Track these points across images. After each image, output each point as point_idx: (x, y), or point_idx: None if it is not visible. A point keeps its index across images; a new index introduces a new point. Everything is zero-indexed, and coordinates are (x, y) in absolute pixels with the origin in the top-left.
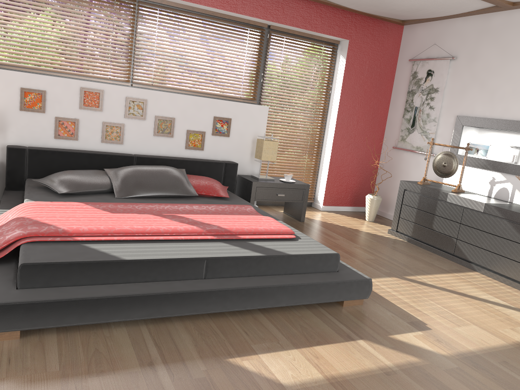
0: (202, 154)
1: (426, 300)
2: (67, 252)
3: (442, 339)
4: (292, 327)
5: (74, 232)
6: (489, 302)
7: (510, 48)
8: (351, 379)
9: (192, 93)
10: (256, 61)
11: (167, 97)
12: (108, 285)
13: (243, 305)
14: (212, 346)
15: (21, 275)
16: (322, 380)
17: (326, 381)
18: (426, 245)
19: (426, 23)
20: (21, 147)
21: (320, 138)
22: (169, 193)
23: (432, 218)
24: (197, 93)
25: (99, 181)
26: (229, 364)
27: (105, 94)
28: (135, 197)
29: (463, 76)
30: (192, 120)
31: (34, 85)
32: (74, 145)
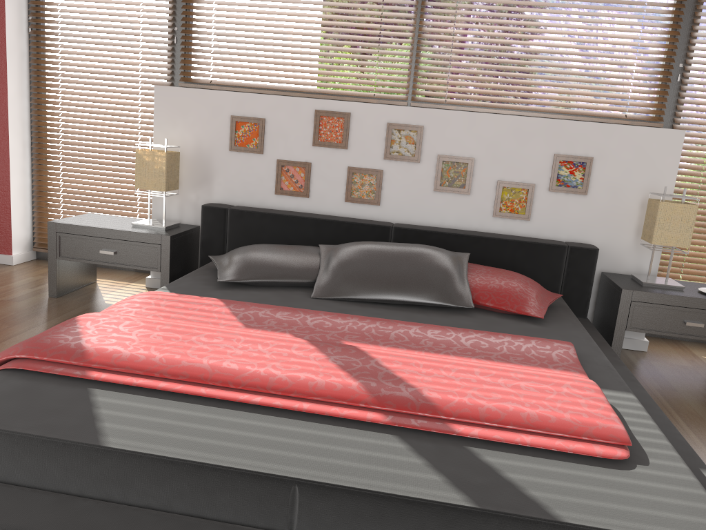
0: (527, 228)
1: None
2: (33, 402)
3: None
4: None
5: (96, 361)
6: None
7: None
8: None
9: (520, 112)
10: (666, 39)
11: (461, 120)
12: (63, 496)
13: None
14: None
15: None
16: None
17: None
18: None
19: None
20: (220, 206)
21: None
22: (413, 298)
23: None
24: (530, 113)
25: (298, 265)
26: None
27: (353, 119)
28: (346, 299)
29: None
30: (508, 161)
31: (249, 111)
32: (303, 206)
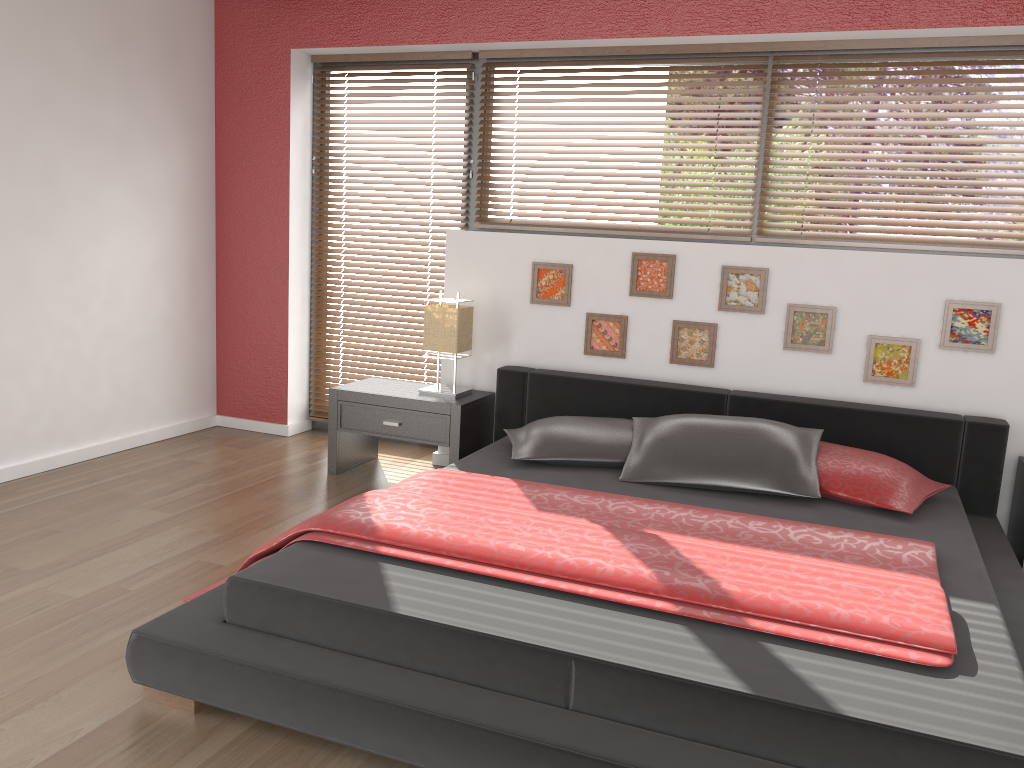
0: (911, 396)
1: None
2: (330, 571)
3: None
4: None
5: (386, 536)
6: None
7: None
8: None
9: (902, 245)
10: None
11: (818, 259)
12: (357, 658)
13: None
14: None
15: (227, 597)
16: None
17: None
18: None
19: None
20: (518, 369)
21: None
22: (742, 484)
23: None
24: (916, 245)
25: (605, 441)
26: None
27: (678, 262)
28: (660, 483)
29: None
30: (882, 310)
31: (553, 256)
32: (618, 369)
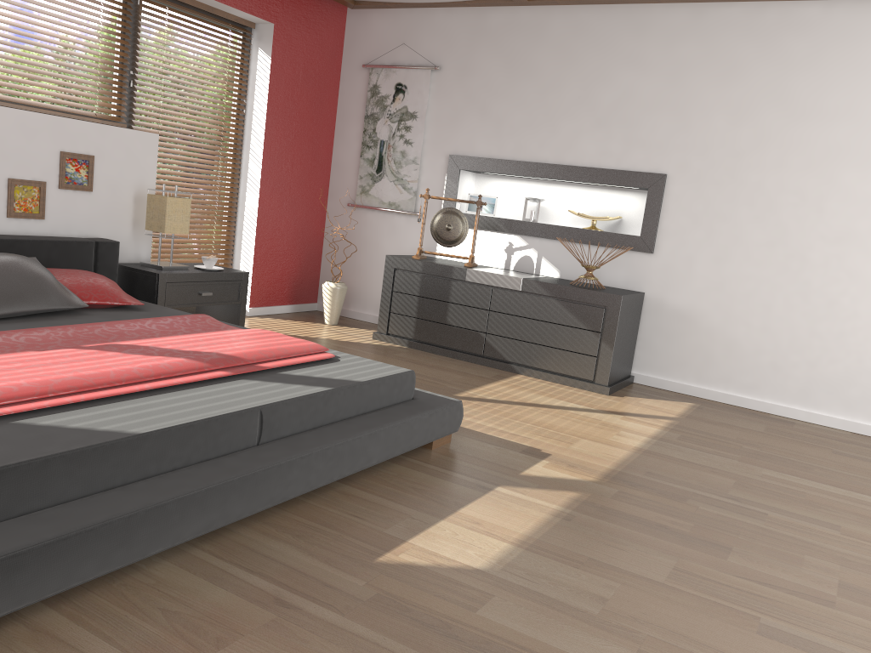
0: (42, 227)
1: (510, 421)
2: (9, 440)
3: (573, 463)
4: (404, 492)
5: None
6: (569, 408)
7: (518, 60)
8: (541, 537)
9: (0, 102)
10: (121, 47)
11: None
12: (118, 488)
13: (330, 475)
14: (334, 548)
15: None
16: (515, 549)
17: (519, 549)
18: (440, 348)
19: (386, 10)
20: None
21: (235, 192)
22: (36, 307)
23: (445, 308)
24: (11, 104)
25: None
26: (387, 565)
27: None
28: None
29: (453, 97)
30: (17, 158)
31: None
32: None
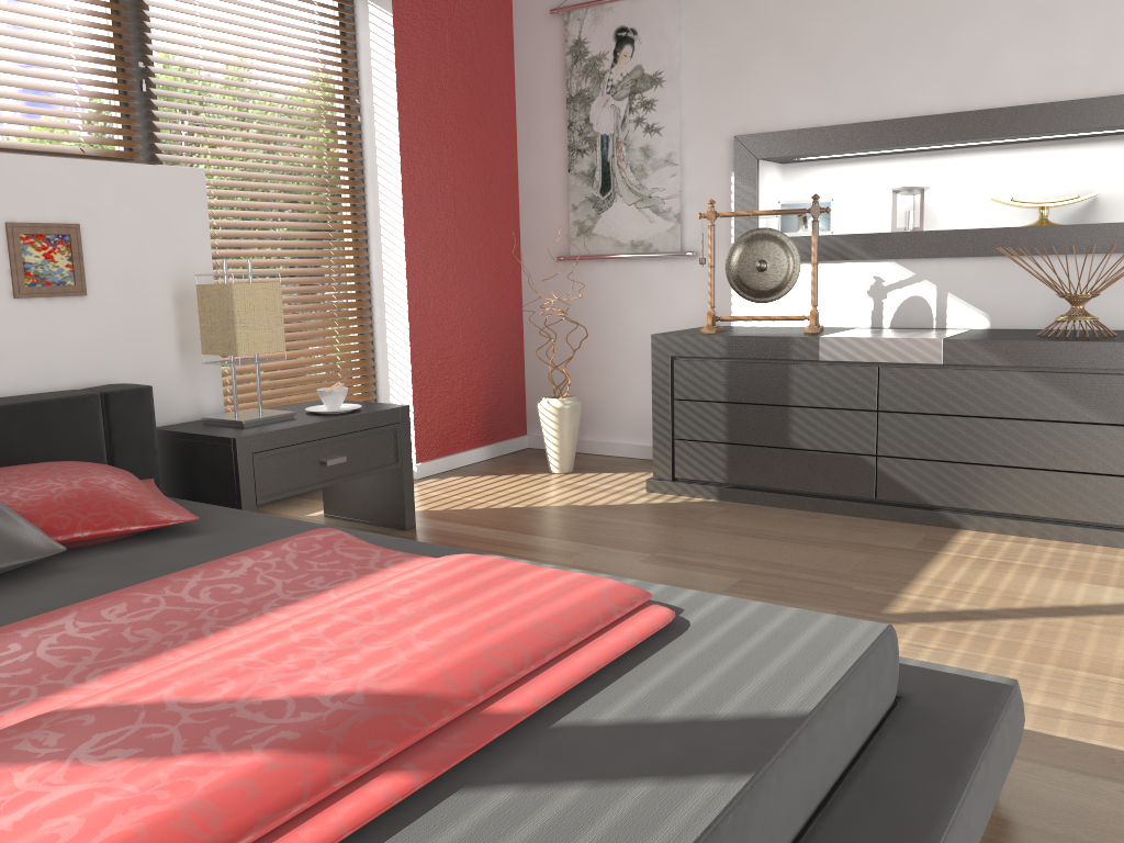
0: None
1: (1065, 674)
2: None
3: None
4: None
5: None
6: None
7: None
8: None
9: None
10: (112, 17)
11: None
12: None
13: None
14: None
15: None
16: None
17: None
18: (785, 494)
19: None
20: None
21: (363, 264)
22: None
23: (783, 417)
24: None
25: None
26: None
27: None
28: None
29: (727, 30)
30: None
31: None
32: None
